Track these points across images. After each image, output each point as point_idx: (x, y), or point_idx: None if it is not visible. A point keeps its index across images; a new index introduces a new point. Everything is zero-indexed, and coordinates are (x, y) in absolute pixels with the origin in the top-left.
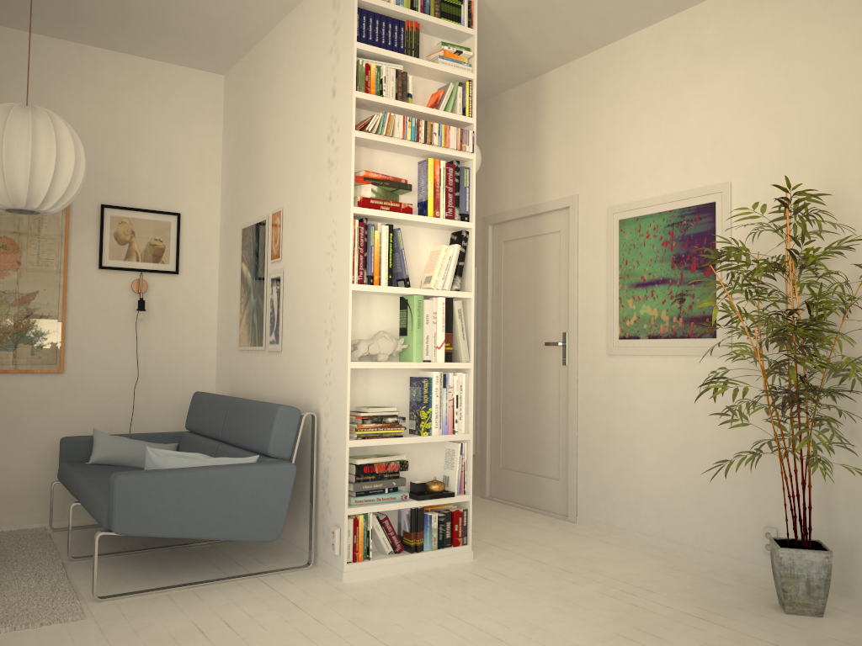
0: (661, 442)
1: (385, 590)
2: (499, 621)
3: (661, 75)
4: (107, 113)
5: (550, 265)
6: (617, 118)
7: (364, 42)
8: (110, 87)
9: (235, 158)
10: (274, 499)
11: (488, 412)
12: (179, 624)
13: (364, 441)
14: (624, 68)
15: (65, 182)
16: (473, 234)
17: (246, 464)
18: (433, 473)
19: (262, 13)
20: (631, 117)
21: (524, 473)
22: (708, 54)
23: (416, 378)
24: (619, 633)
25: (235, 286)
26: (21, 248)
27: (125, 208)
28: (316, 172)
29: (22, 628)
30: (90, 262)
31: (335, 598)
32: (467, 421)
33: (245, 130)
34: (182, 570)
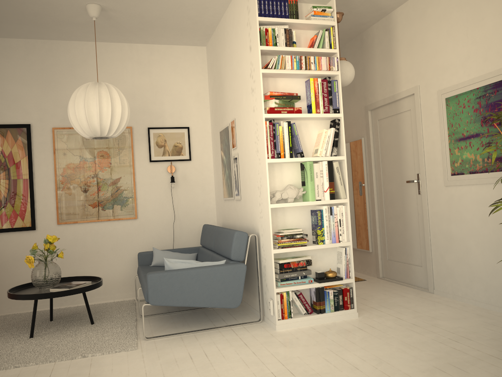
0: (483, 241)
1: (299, 336)
2: (360, 356)
3: None
4: (146, 78)
5: (406, 132)
6: (439, 32)
7: (263, 16)
8: (146, 64)
9: (213, 92)
10: (234, 284)
11: (377, 226)
12: (181, 353)
13: (282, 249)
14: None
15: (118, 120)
16: (342, 120)
17: (217, 265)
18: (330, 266)
19: (214, 8)
20: (448, 30)
21: (401, 263)
22: None
23: (313, 211)
24: (436, 367)
25: (219, 164)
26: (110, 155)
27: (160, 128)
28: (246, 95)
29: (106, 354)
30: (145, 159)
31: (268, 340)
32: (348, 234)
33: (216, 76)
34: (193, 323)
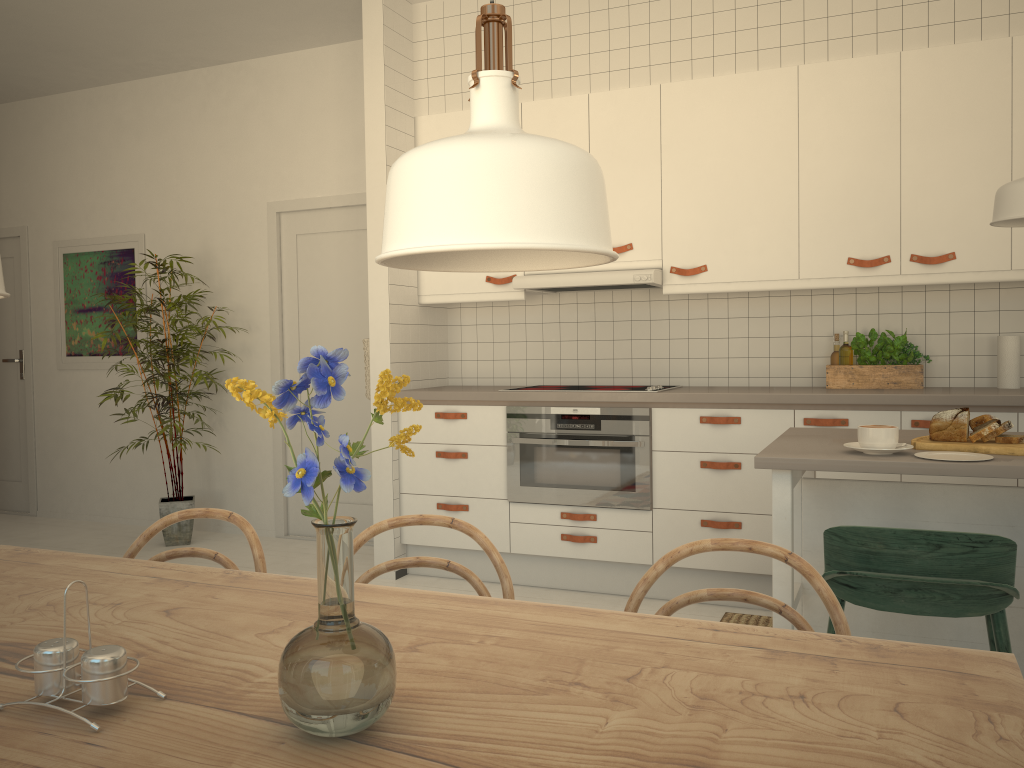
0: (102, 440)
1: None
2: None
3: (93, 135)
4: None
5: (6, 288)
6: (59, 163)
7: None
8: None
9: None
10: None
11: None
12: None
13: None
14: (63, 120)
15: None
16: None
17: None
18: None
19: None
20: (71, 165)
21: None
22: (127, 127)
23: None
24: None
25: None
26: None
27: None
28: None
29: None
30: None
31: None
32: None
33: None
34: None
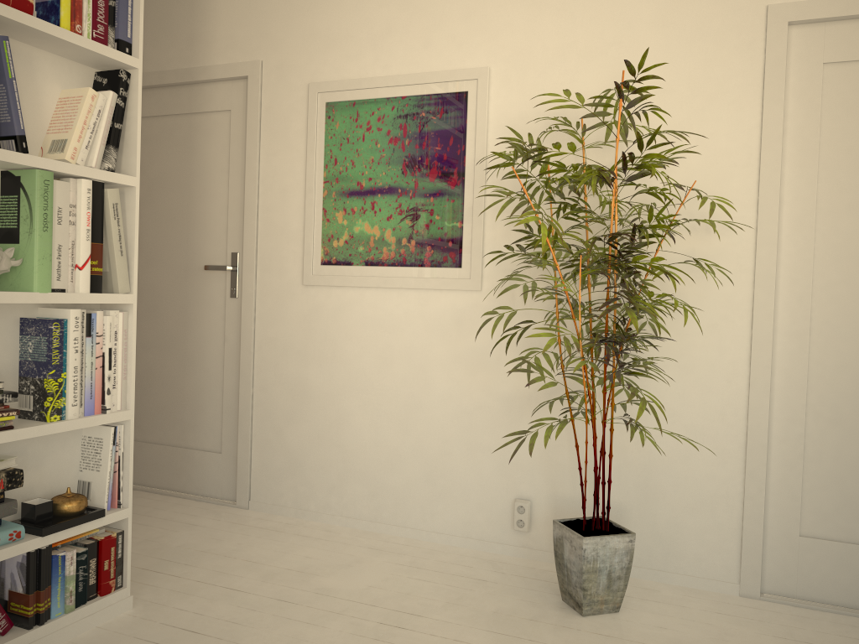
0: (378, 400)
1: None
2: None
3: None
4: None
5: (212, 157)
6: None
7: None
8: None
9: None
10: None
11: None
12: None
13: None
14: None
15: None
16: (140, 79)
17: None
18: (61, 481)
19: None
20: None
21: (166, 446)
22: None
23: (35, 321)
24: None
25: None
26: None
27: None
28: None
29: None
30: None
31: None
32: (125, 390)
33: None
34: None
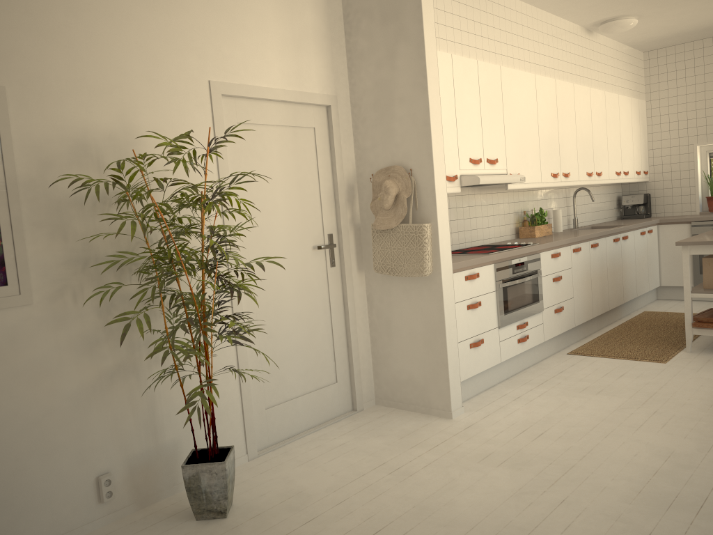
0: None
1: None
2: None
3: None
4: None
5: None
6: None
7: None
8: None
9: None
10: None
11: None
12: None
13: None
14: None
15: None
16: None
17: None
18: None
19: None
20: None
21: None
22: None
23: None
24: None
25: None
26: None
27: None
28: None
29: None
30: None
31: None
32: None
33: None
34: None
